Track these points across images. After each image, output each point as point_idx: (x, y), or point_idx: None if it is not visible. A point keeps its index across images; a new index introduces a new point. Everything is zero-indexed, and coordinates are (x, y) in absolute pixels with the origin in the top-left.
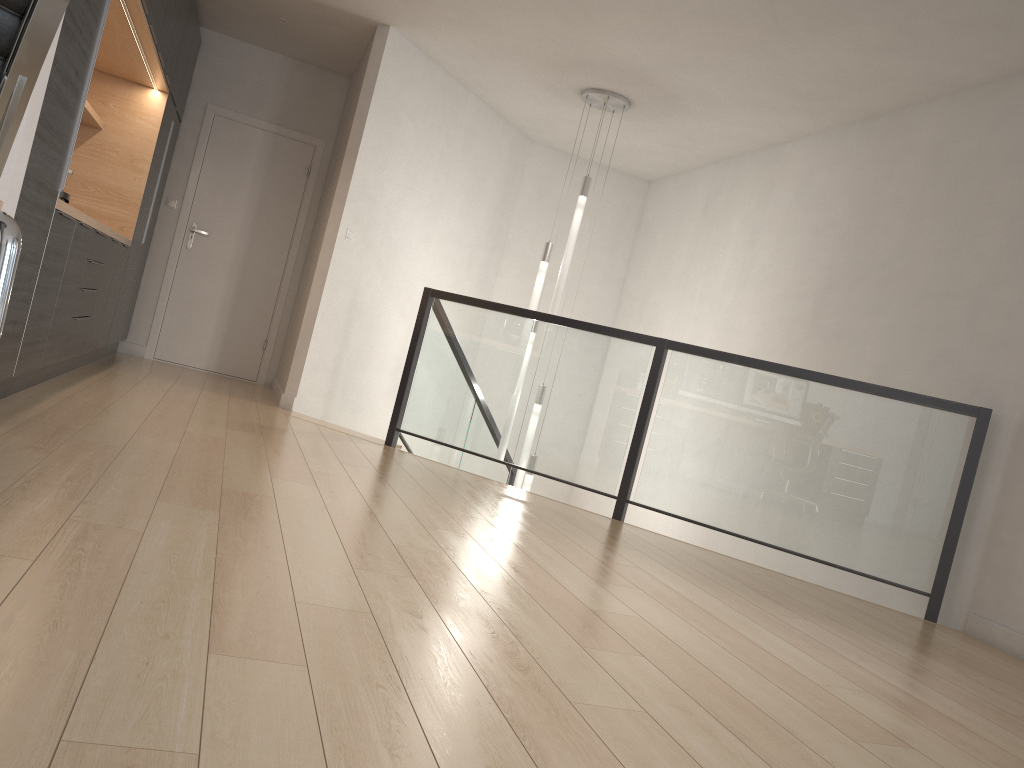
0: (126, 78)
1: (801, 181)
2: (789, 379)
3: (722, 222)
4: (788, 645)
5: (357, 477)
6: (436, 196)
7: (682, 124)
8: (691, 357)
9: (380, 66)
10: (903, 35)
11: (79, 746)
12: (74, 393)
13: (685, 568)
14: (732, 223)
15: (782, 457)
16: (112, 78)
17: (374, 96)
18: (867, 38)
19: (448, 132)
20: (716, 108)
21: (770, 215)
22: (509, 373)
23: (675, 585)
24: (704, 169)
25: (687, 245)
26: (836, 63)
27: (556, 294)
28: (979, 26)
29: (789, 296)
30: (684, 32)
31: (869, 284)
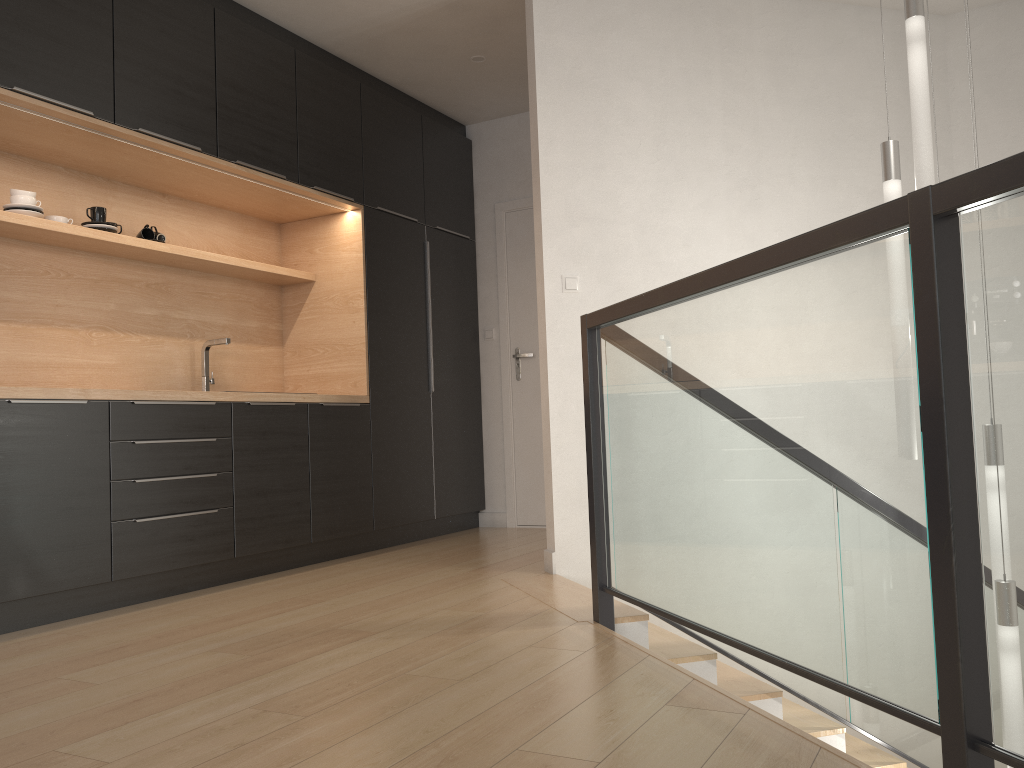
0: (318, 214)
1: None
2: None
3: None
4: None
5: (142, 757)
6: (742, 172)
7: None
8: (1017, 202)
9: (534, 29)
10: None
11: None
12: (78, 627)
13: None
14: None
15: None
16: (311, 221)
17: (539, 73)
18: None
19: (726, 69)
20: None
21: None
22: (694, 429)
23: None
24: None
25: None
26: None
27: None
28: None
29: None
30: None
31: None
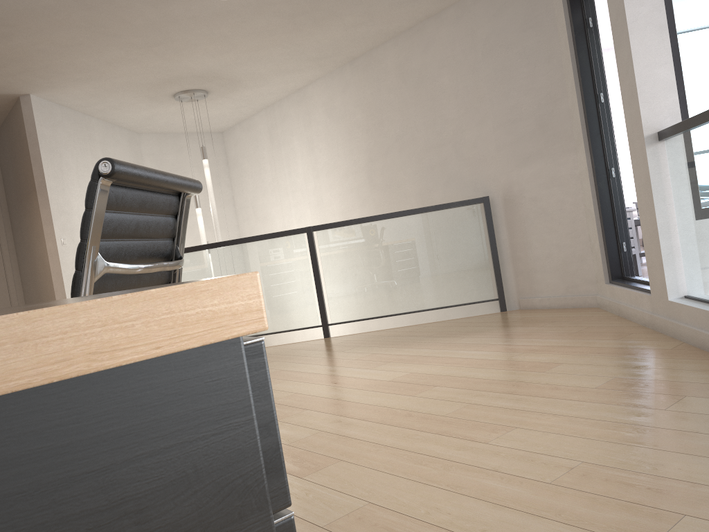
0: None
1: (327, 106)
2: (386, 221)
3: (286, 143)
4: (474, 351)
5: None
6: None
7: (242, 94)
8: (328, 230)
9: (35, 123)
10: (366, 16)
11: (331, 524)
12: None
13: (390, 343)
14: (293, 142)
15: (400, 263)
16: None
17: (40, 144)
18: (347, 22)
19: (91, 149)
20: (263, 80)
21: (316, 131)
22: None
23: (399, 352)
24: (258, 115)
25: (268, 164)
26: (331, 38)
27: (215, 225)
28: (404, 2)
29: (349, 173)
30: (241, 45)
31: (394, 152)
